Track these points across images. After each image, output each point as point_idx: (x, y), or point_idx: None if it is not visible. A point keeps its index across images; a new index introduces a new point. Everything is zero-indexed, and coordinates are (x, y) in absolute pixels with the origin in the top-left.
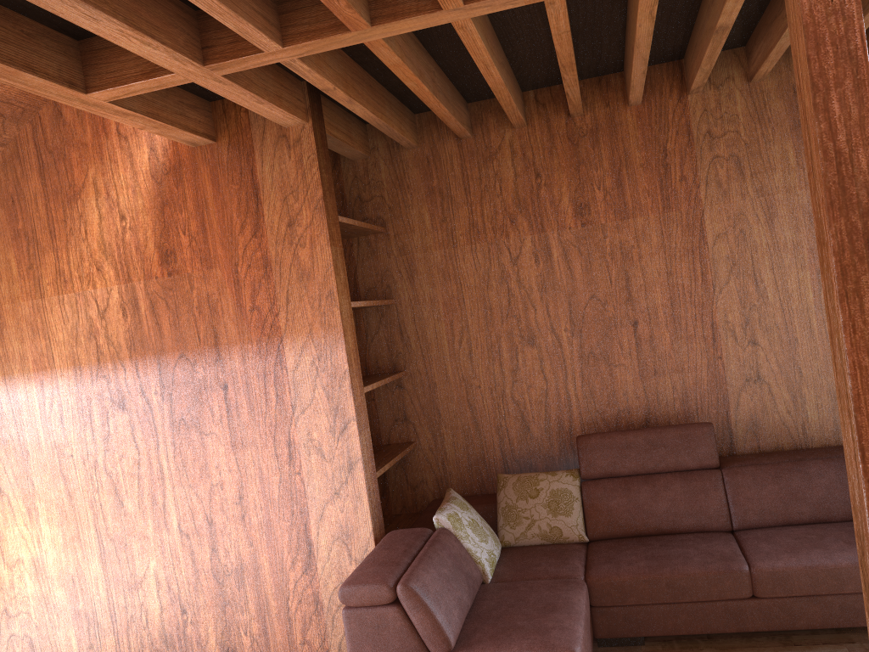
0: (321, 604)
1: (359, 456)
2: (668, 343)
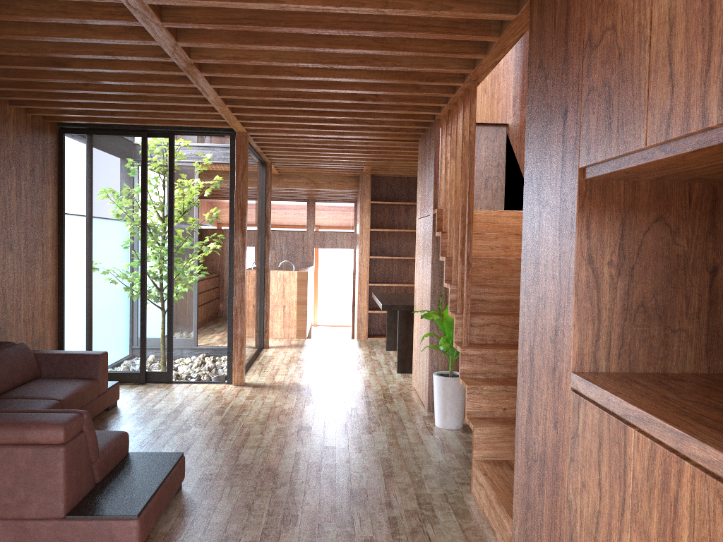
0: None
1: None
2: None
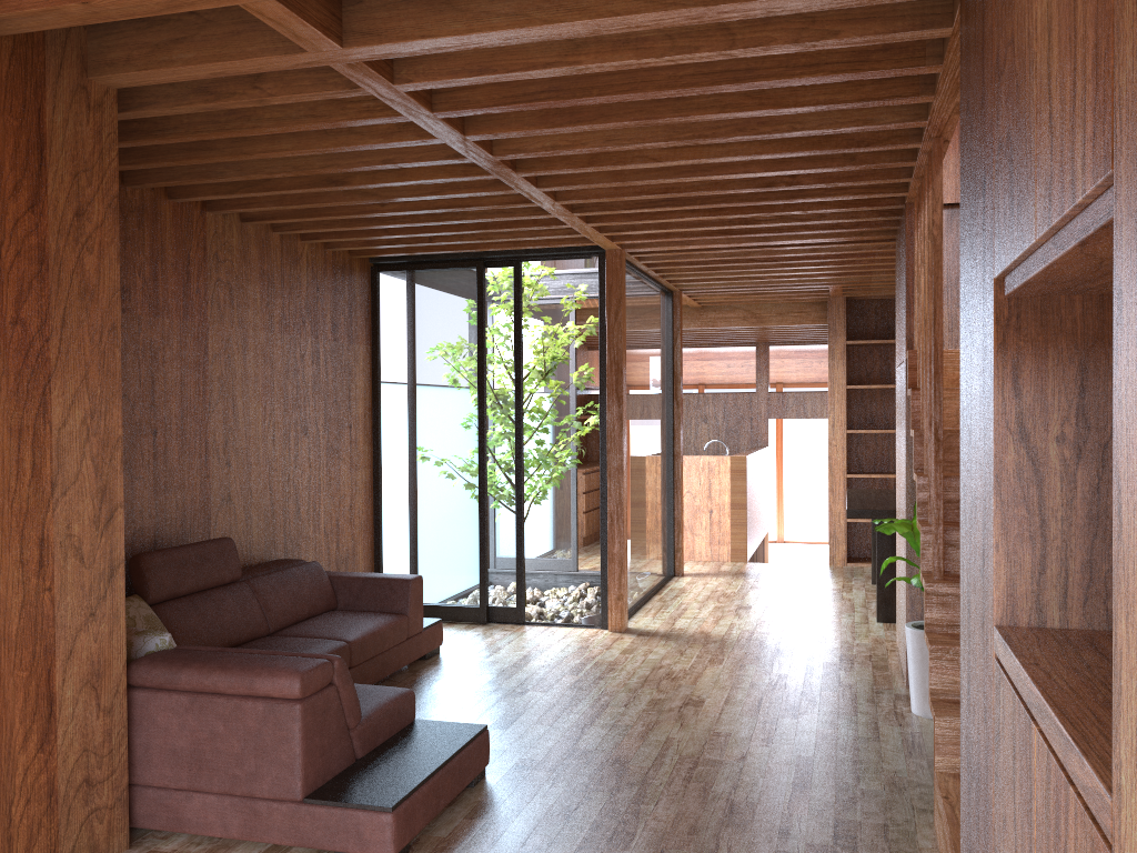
0: (56, 793)
1: (122, 557)
2: (177, 457)
